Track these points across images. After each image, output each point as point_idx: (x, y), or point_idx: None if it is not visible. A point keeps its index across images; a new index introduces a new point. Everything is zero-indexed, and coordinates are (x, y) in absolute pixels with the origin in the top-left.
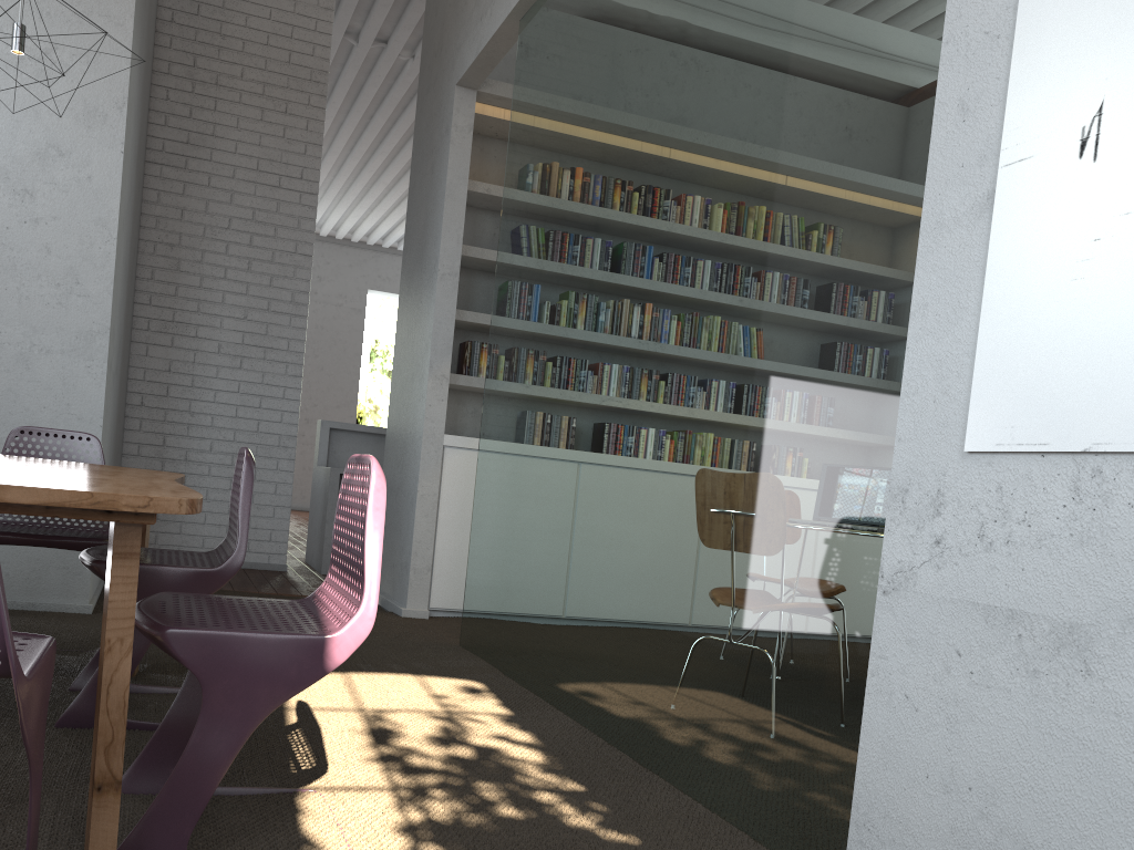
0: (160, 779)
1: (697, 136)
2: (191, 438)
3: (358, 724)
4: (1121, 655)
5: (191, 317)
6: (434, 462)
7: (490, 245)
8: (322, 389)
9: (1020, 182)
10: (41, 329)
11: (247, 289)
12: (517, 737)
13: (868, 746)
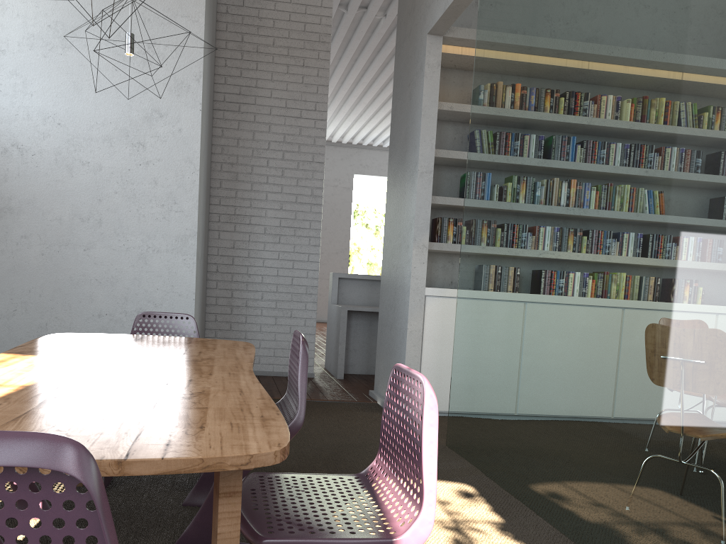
0: None
1: (665, 59)
2: (248, 292)
3: None
4: None
5: (246, 210)
6: (419, 307)
7: (451, 146)
8: (326, 242)
9: None
10: (153, 236)
11: (281, 189)
12: None
13: None
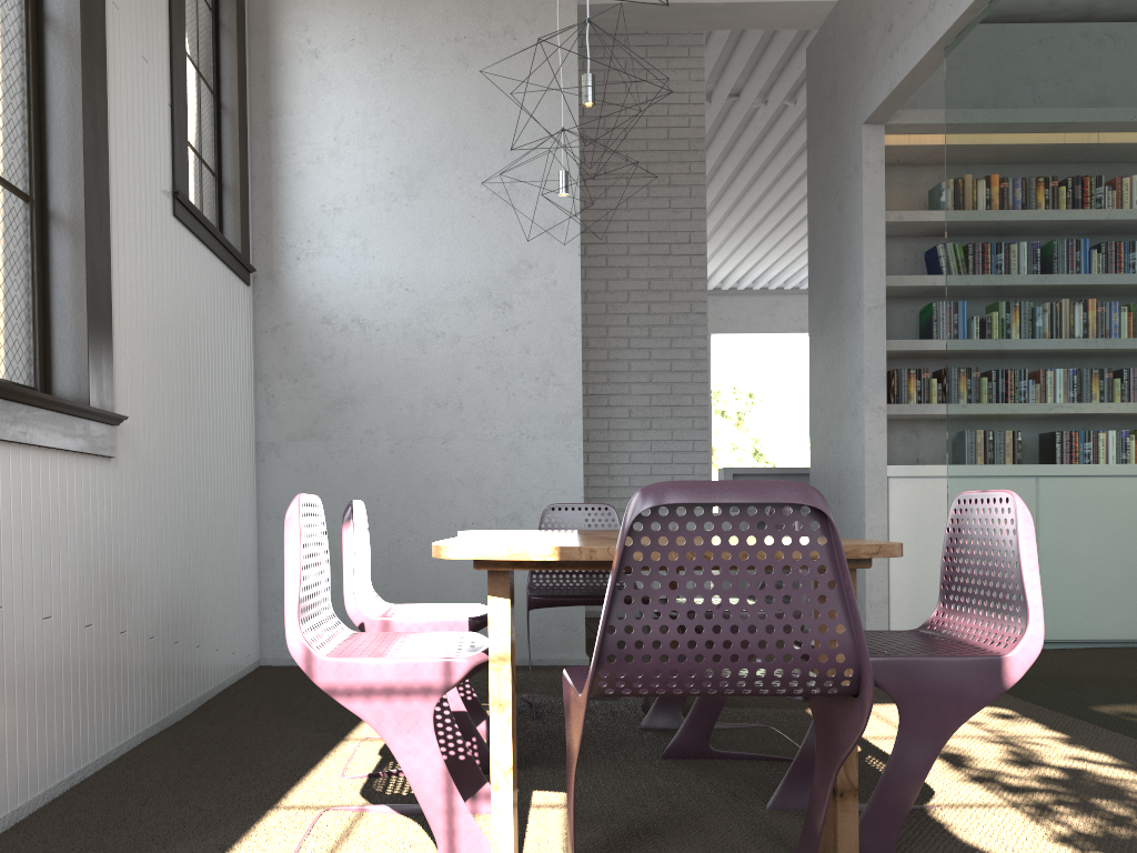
0: (805, 797)
1: None
2: (611, 500)
3: None
4: None
5: (601, 388)
6: (879, 494)
7: (901, 270)
8: None
9: None
10: (526, 419)
11: (649, 354)
12: (1094, 758)
13: None
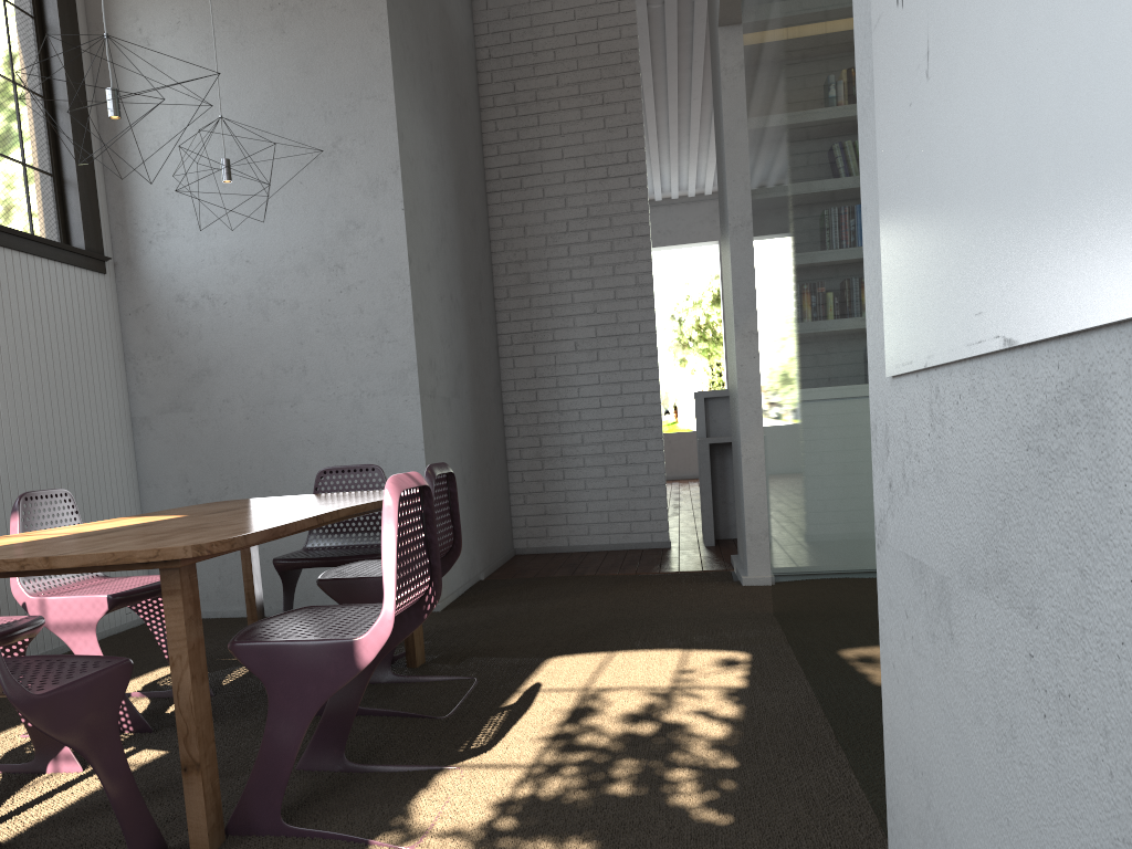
0: (328, 759)
1: (800, 40)
2: (563, 435)
3: (569, 703)
4: (962, 615)
5: (546, 323)
6: (755, 422)
7: None
8: None
9: (880, 46)
10: (366, 377)
11: (592, 284)
12: (722, 712)
13: (886, 722)
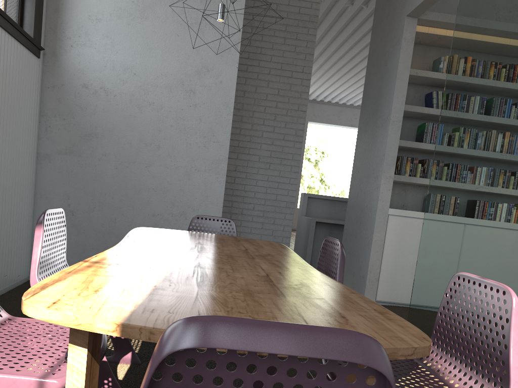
0: None
1: None
2: (244, 203)
3: None
4: None
5: (246, 144)
6: (382, 223)
7: (411, 102)
8: None
9: None
10: (195, 159)
11: (273, 129)
12: None
13: None
